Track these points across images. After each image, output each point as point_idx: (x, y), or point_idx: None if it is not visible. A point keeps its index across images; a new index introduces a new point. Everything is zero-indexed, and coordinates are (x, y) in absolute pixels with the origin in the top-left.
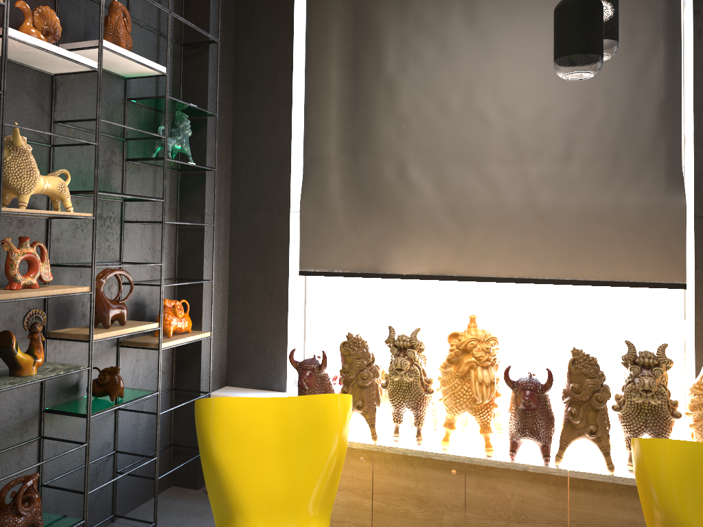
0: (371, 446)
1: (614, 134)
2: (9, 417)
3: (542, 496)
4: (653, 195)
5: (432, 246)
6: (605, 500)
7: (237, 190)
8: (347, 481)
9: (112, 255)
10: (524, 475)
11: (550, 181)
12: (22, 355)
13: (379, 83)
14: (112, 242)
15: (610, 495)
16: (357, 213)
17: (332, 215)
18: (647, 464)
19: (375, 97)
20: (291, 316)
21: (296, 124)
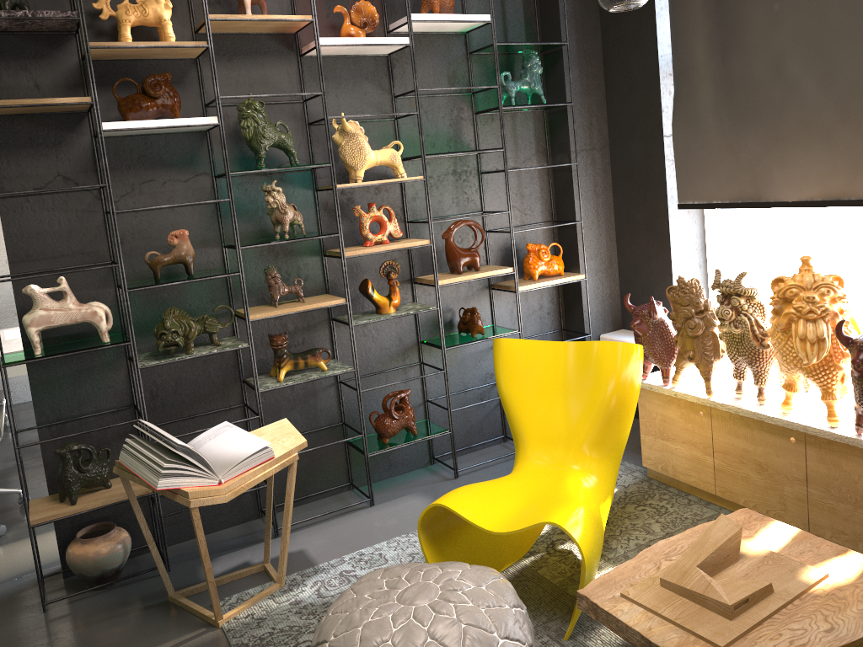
0: (704, 401)
1: None
2: (390, 345)
3: None
4: None
5: (820, 162)
6: None
7: (613, 118)
8: (689, 435)
9: (473, 206)
10: None
11: None
12: (379, 298)
13: None
14: (470, 194)
15: None
16: (732, 129)
17: (705, 136)
18: None
19: None
20: (677, 256)
21: (665, 29)
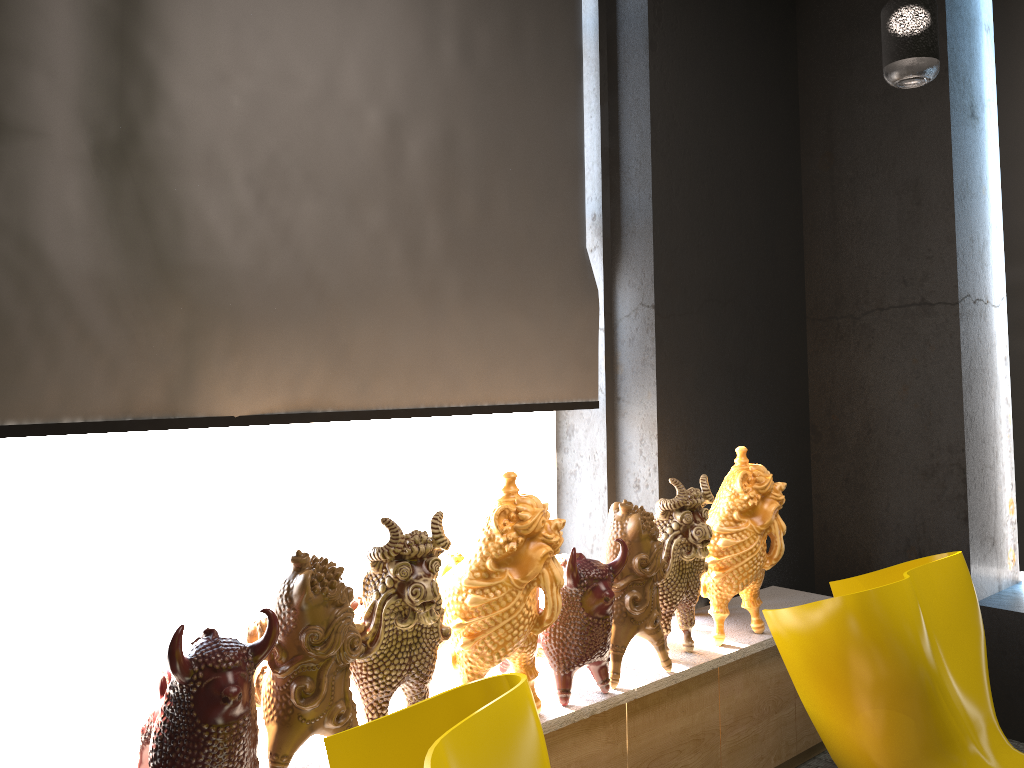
0: None
1: (532, 191)
2: None
3: (600, 747)
4: (571, 282)
5: (293, 354)
6: (659, 714)
7: None
8: None
9: None
10: (582, 725)
11: (465, 249)
12: None
13: None
14: None
15: (664, 704)
16: (123, 278)
17: (61, 280)
18: (887, 620)
19: (176, 20)
20: None
21: None
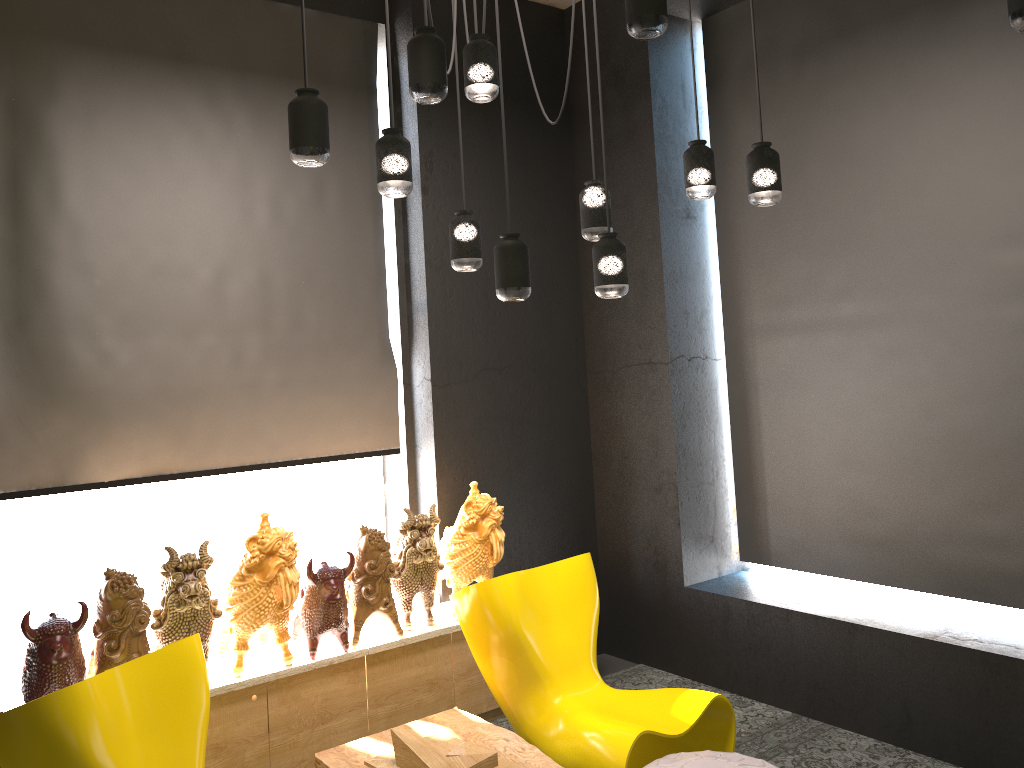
0: None
1: (336, 304)
2: None
3: (343, 685)
4: (372, 365)
5: (145, 439)
6: (396, 665)
7: None
8: None
9: None
10: (327, 671)
11: (279, 353)
12: None
13: (60, 221)
14: None
15: (400, 659)
16: (26, 403)
17: None
18: (492, 600)
19: (53, 239)
20: None
21: None
